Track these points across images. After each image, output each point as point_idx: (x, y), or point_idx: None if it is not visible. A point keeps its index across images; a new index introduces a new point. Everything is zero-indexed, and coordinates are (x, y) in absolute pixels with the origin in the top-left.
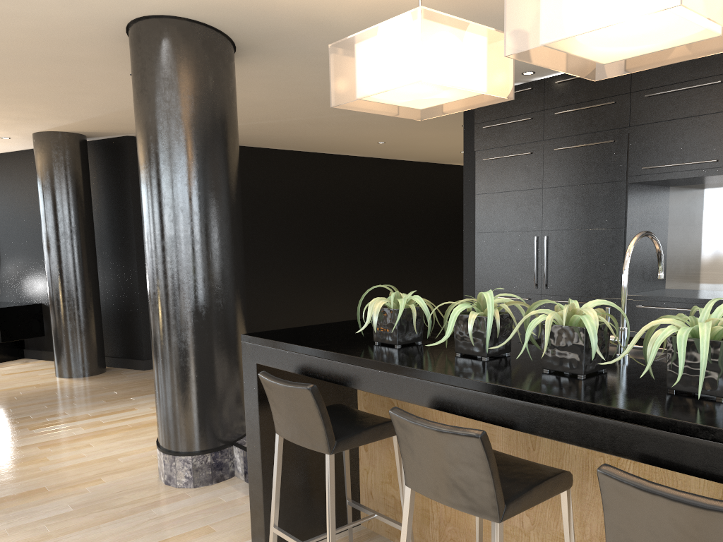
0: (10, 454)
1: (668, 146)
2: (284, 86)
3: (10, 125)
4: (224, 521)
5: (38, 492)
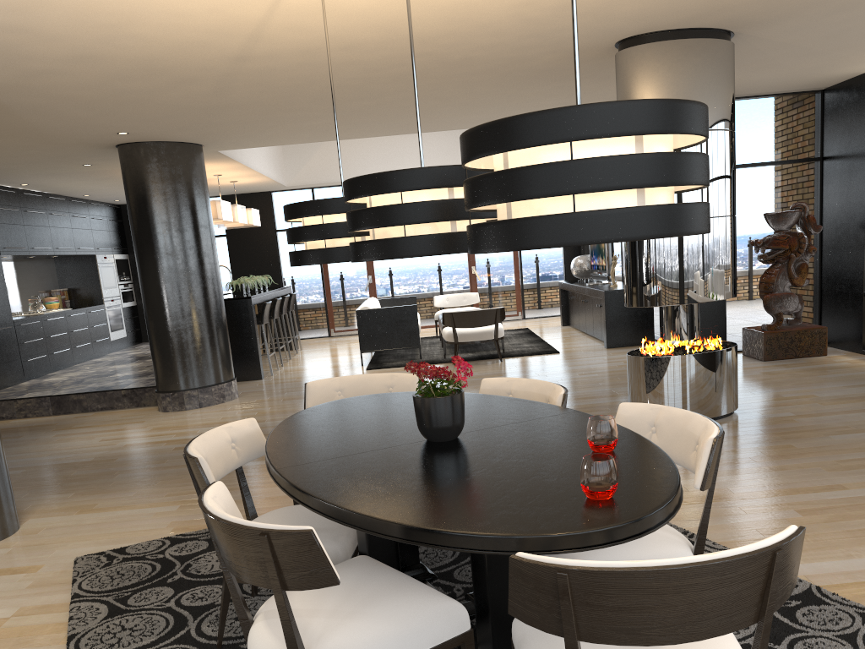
0: (269, 417)
1: (9, 237)
2: (22, 148)
3: (2, 55)
4: (251, 385)
5: (287, 399)
